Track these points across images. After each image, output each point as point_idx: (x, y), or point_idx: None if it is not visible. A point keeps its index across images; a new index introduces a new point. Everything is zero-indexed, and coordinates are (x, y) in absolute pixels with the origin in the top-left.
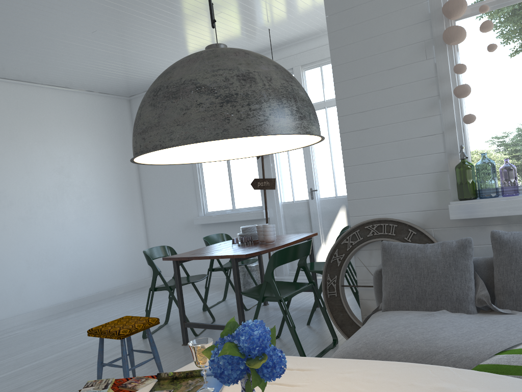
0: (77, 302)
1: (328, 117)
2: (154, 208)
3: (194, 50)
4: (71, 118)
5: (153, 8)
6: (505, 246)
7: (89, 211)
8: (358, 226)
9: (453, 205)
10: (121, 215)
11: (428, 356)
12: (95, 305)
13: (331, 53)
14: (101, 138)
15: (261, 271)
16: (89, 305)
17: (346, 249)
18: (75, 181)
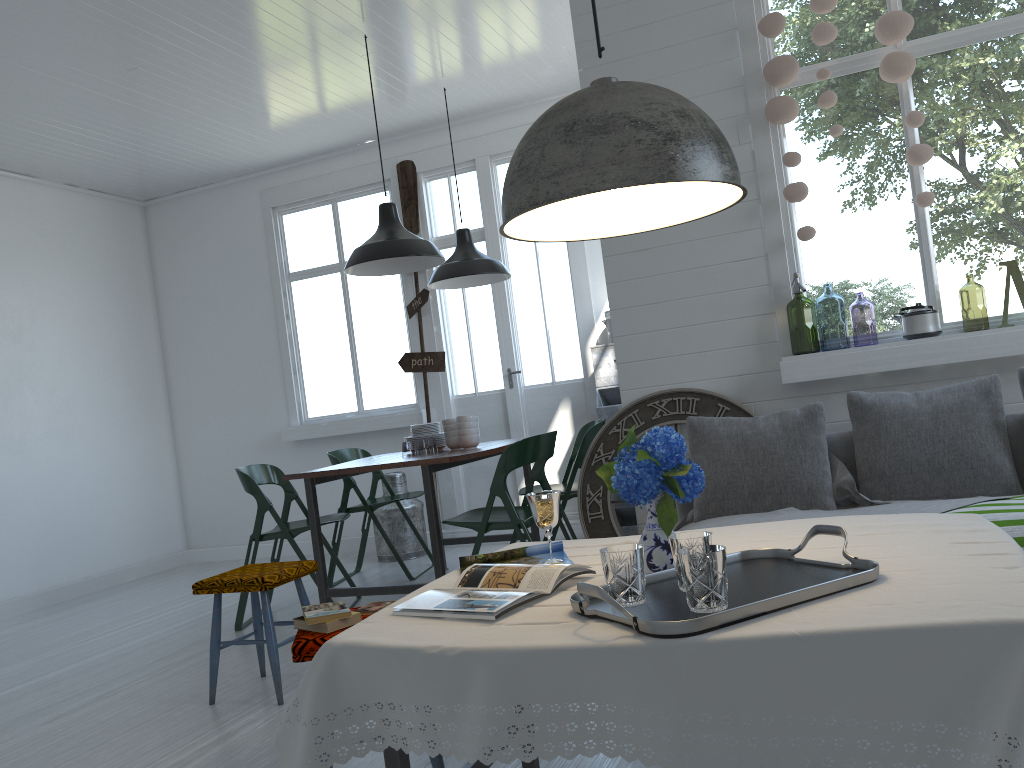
0: (50, 597)
1: (537, 245)
2: (195, 415)
3: (301, 118)
4: (37, 234)
5: (256, 36)
6: (869, 412)
7: (72, 418)
8: (635, 404)
9: (787, 362)
10: (131, 428)
11: None
12: (88, 600)
13: None
14: (92, 276)
15: None
16: (77, 601)
17: (617, 443)
18: (45, 358)
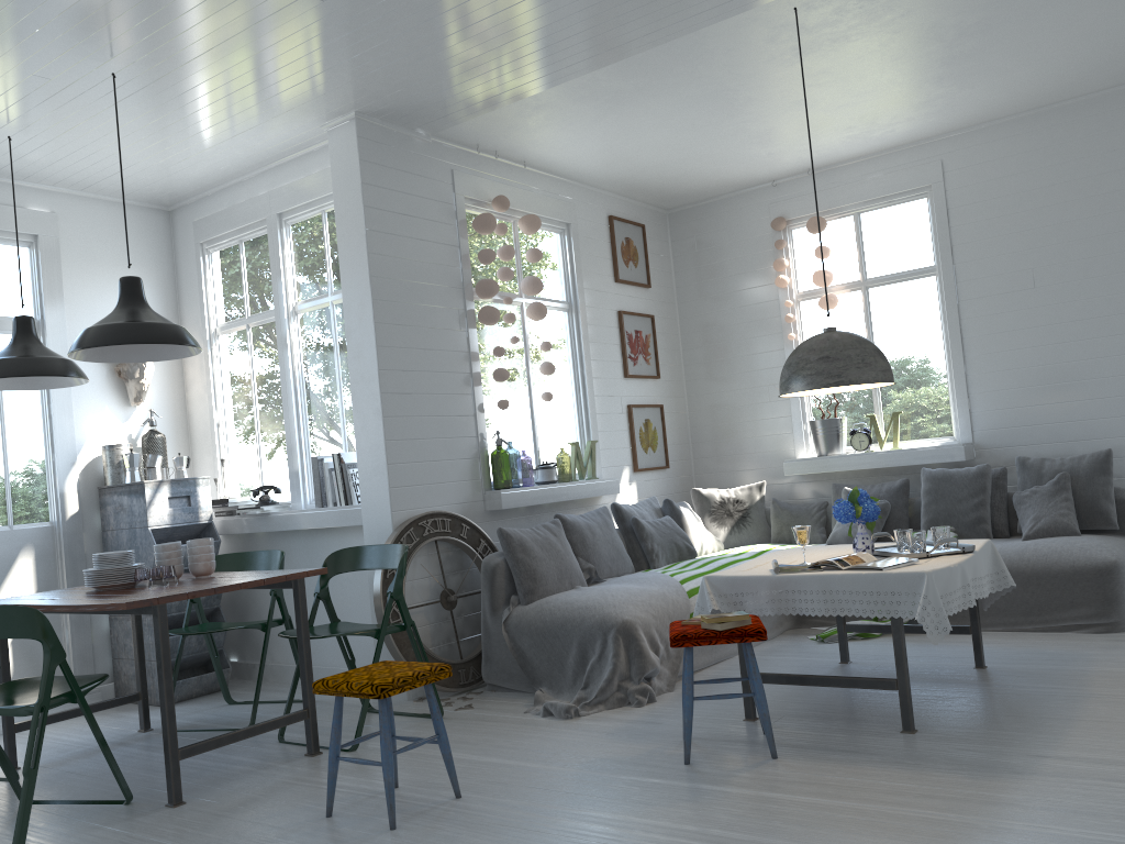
0: None
1: None
2: None
3: None
4: None
5: (24, 6)
6: (575, 526)
7: None
8: (409, 523)
9: (504, 494)
10: None
11: (663, 596)
12: None
13: (372, 280)
14: None
15: None
16: None
17: None
18: None
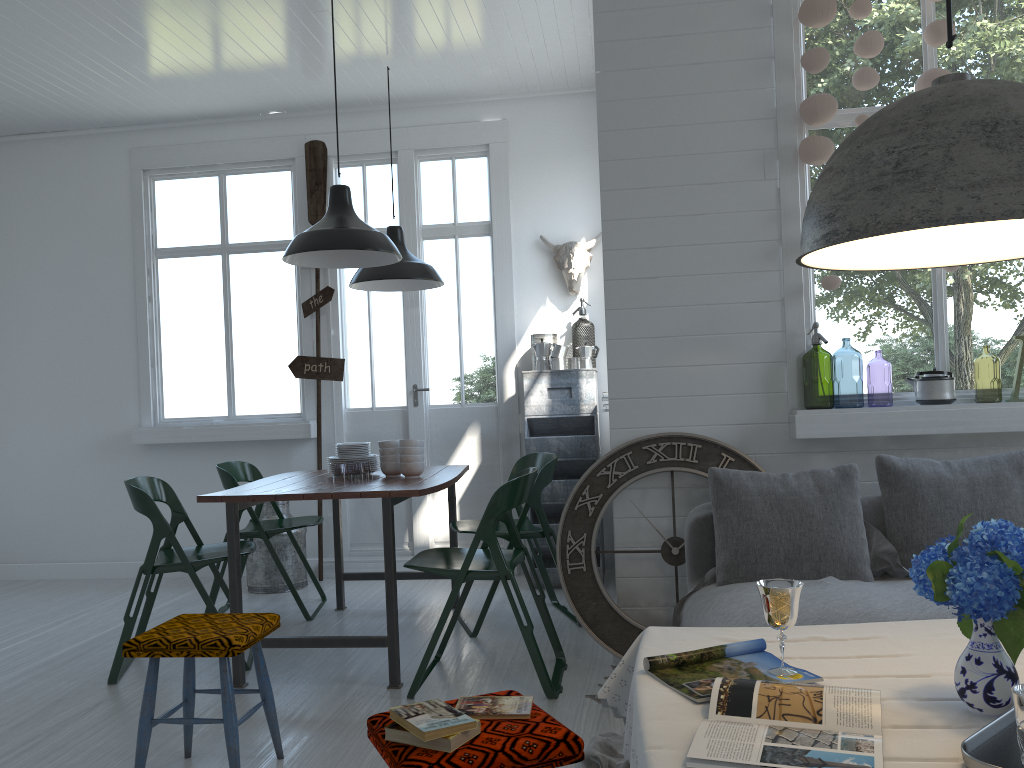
0: None
1: (459, 254)
2: (14, 403)
3: (210, 72)
4: None
5: None
6: (904, 479)
7: None
8: (629, 445)
9: (803, 416)
10: None
11: None
12: None
13: (600, 138)
14: None
15: (338, 540)
16: None
17: (605, 486)
18: None
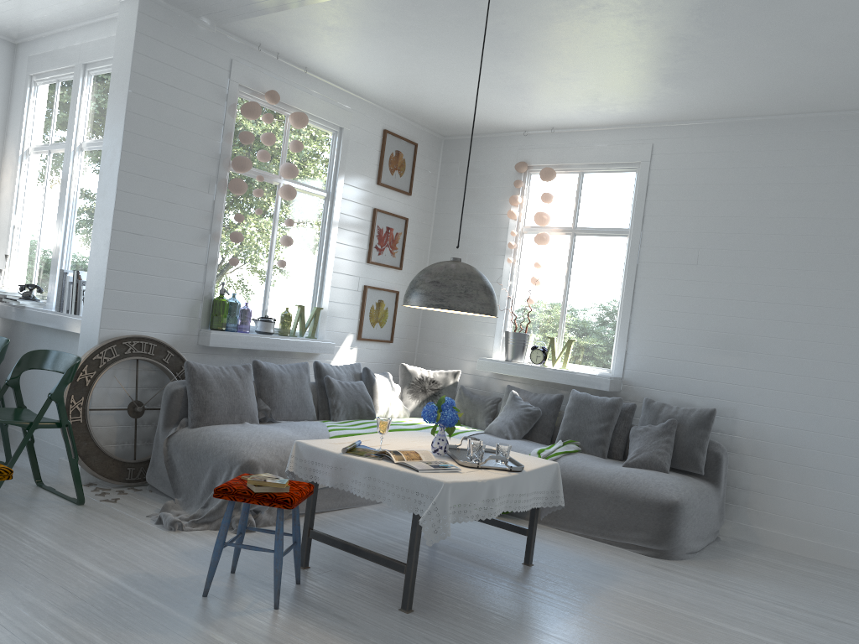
0: None
1: None
2: None
3: None
4: None
5: None
6: (268, 373)
7: None
8: (114, 340)
9: (214, 334)
10: None
11: None
12: None
13: (125, 134)
14: None
15: None
16: None
17: (98, 366)
18: None
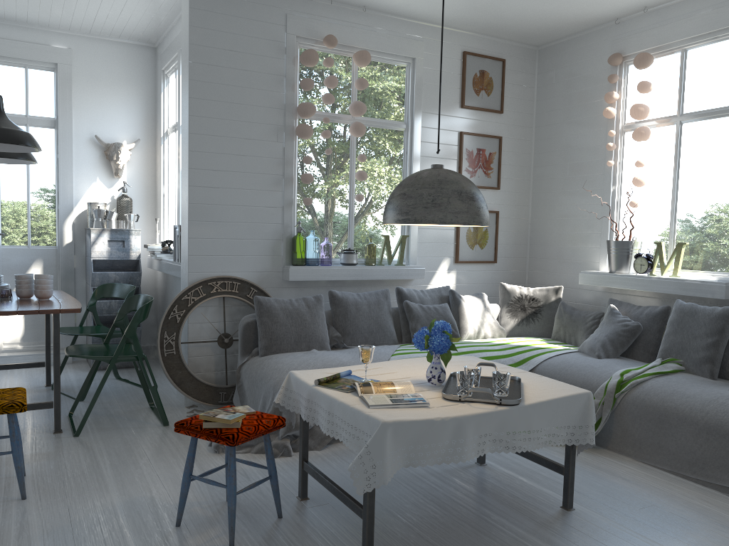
0: None
1: None
2: None
3: None
4: None
5: None
6: (342, 301)
7: None
8: (200, 282)
9: (293, 269)
10: None
11: None
12: None
13: (190, 101)
14: None
15: None
16: None
17: (187, 305)
18: None
